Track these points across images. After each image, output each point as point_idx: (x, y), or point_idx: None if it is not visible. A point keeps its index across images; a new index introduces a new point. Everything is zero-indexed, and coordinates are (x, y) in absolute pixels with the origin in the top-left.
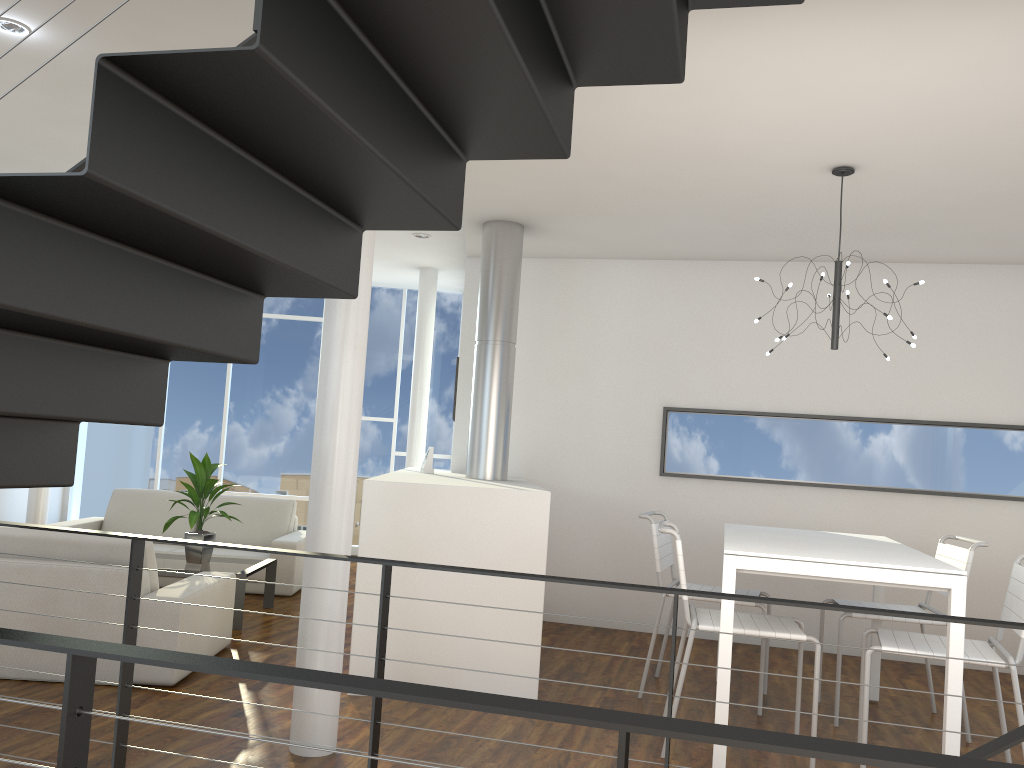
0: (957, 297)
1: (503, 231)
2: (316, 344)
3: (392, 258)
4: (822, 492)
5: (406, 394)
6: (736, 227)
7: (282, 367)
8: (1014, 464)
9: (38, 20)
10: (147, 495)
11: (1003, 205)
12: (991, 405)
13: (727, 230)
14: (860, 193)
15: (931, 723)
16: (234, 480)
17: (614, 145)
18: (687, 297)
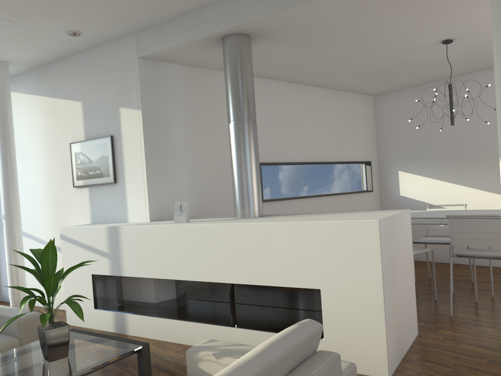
0: (346, 106)
1: (248, 42)
2: None
3: None
4: (319, 199)
5: None
6: (334, 62)
7: None
8: (360, 177)
9: None
10: None
11: (429, 67)
12: (358, 153)
13: (326, 63)
14: (417, 53)
15: (446, 281)
16: None
17: (434, 3)
18: (261, 99)
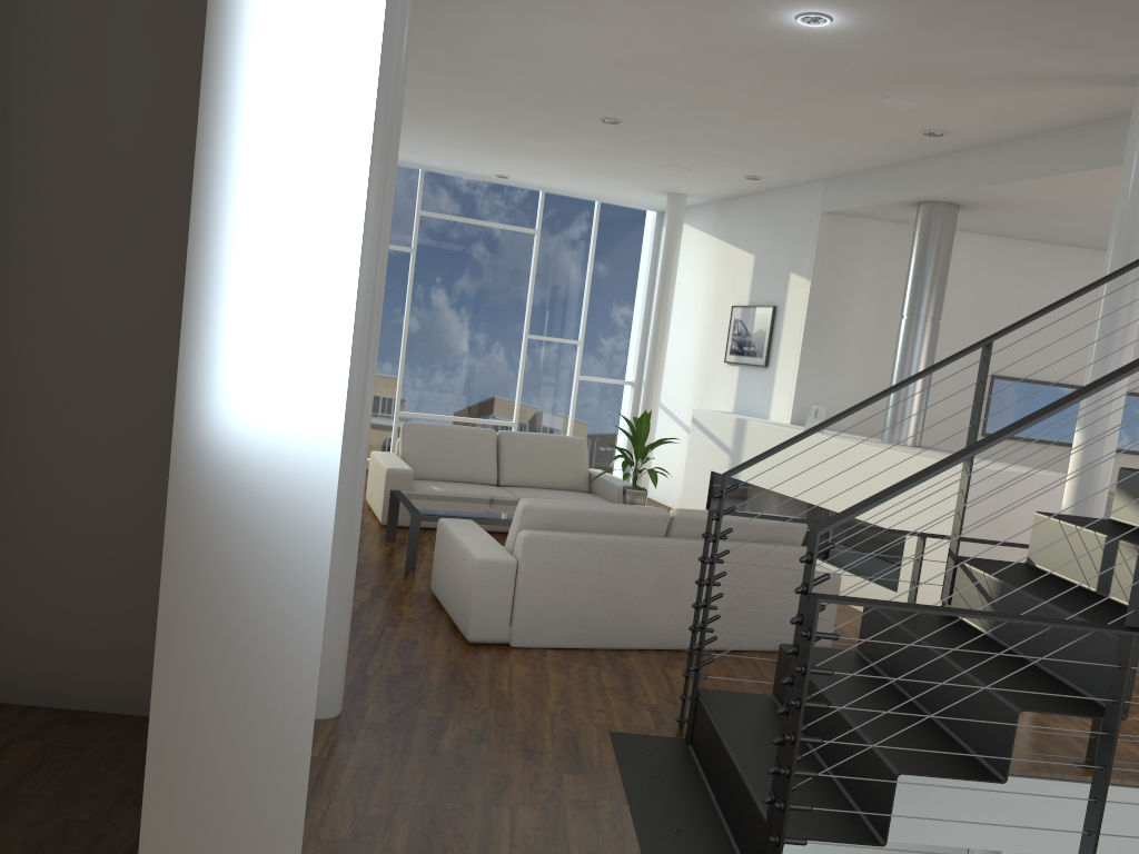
0: None
1: (949, 213)
2: (504, 255)
3: (663, 184)
4: None
5: (592, 316)
6: None
7: (468, 278)
8: None
9: (855, 22)
10: (443, 431)
11: None
12: None
13: None
14: None
15: None
16: (413, 400)
17: None
18: (1023, 275)
